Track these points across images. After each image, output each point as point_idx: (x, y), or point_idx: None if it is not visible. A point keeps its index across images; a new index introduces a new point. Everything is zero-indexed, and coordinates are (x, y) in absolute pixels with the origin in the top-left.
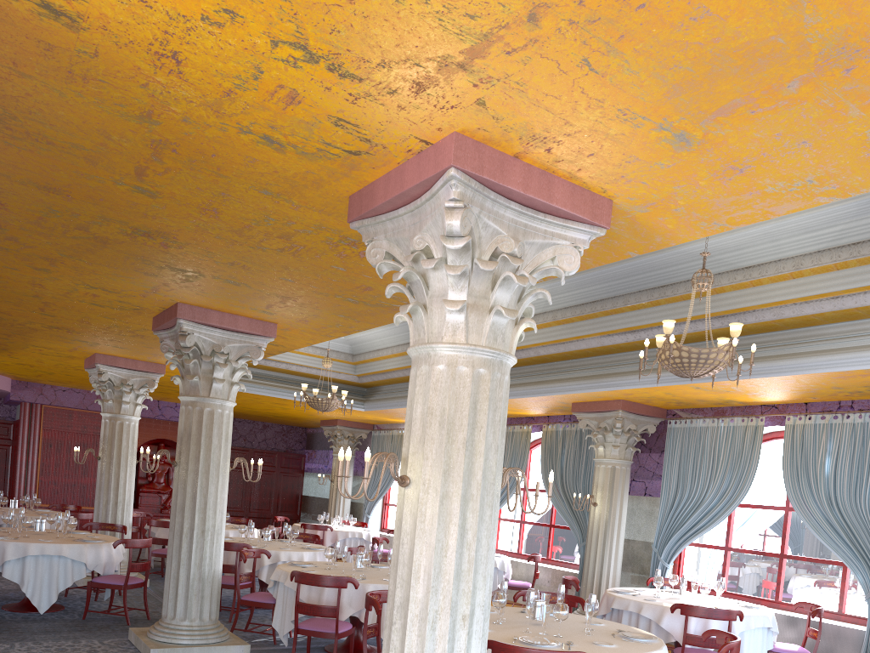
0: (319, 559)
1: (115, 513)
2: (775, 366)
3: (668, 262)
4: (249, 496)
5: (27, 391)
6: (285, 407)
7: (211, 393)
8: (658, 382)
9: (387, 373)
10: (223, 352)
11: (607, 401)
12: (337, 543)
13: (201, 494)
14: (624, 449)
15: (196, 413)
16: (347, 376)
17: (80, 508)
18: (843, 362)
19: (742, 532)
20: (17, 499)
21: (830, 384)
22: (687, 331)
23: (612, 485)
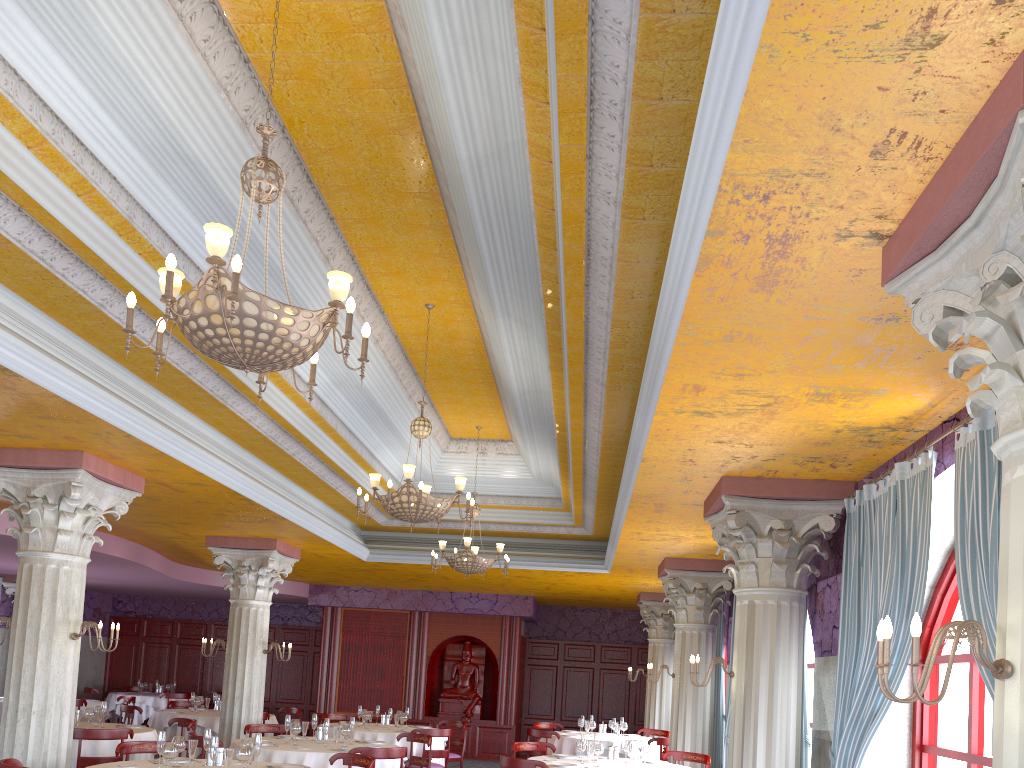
0: (339, 763)
1: (232, 710)
2: (661, 312)
3: (502, 193)
4: (596, 702)
5: (323, 594)
6: (545, 581)
7: (29, 545)
8: (643, 420)
9: (585, 514)
10: (35, 495)
11: (716, 486)
12: (205, 732)
13: (18, 666)
14: (769, 567)
15: (20, 571)
16: (567, 528)
17: (297, 710)
18: (683, 240)
19: (991, 719)
20: (317, 707)
21: (834, 315)
22: (606, 306)
23: (749, 637)
